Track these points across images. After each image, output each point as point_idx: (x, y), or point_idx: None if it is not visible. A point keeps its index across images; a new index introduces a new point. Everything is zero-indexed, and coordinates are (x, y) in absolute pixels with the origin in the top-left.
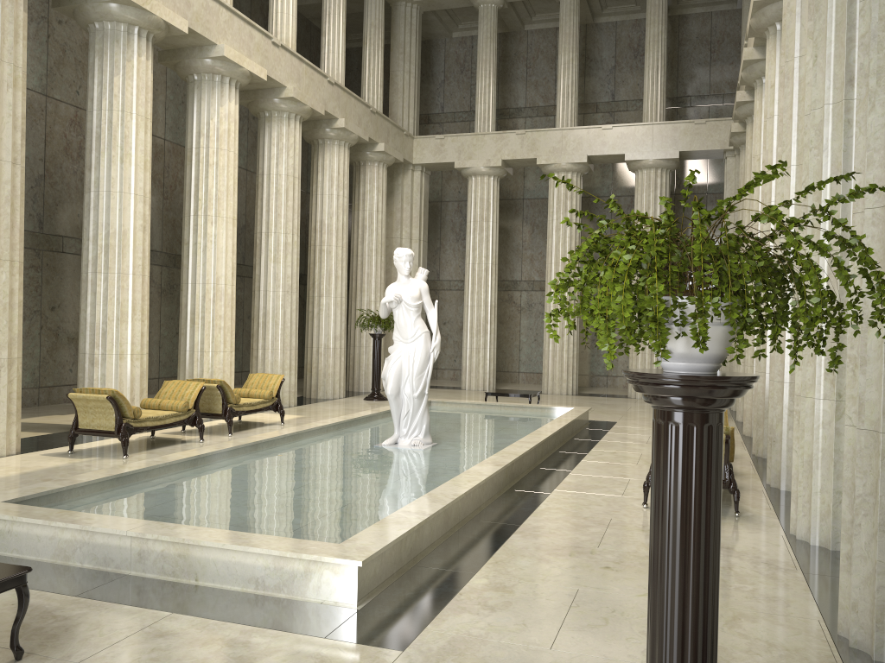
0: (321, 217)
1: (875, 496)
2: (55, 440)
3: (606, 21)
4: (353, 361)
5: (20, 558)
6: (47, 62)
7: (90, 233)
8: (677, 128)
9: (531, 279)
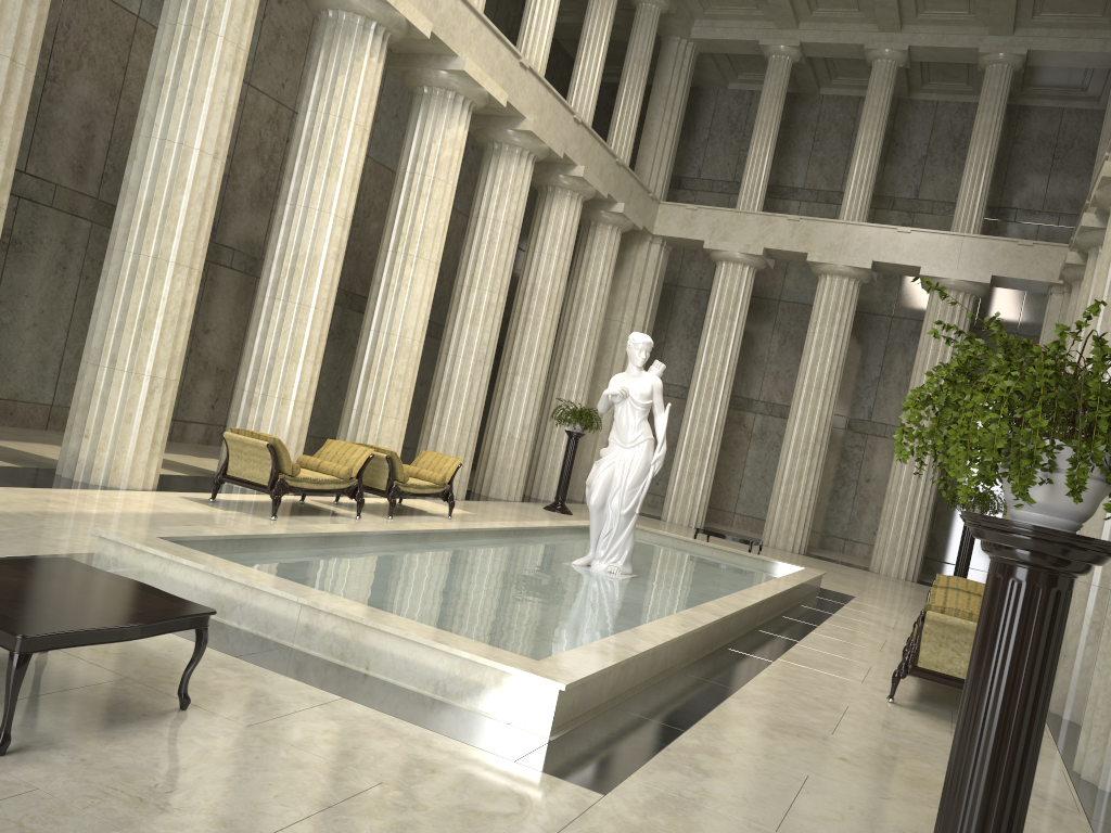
0: (533, 279)
1: None
2: (193, 484)
3: (925, 98)
4: (536, 459)
5: None
6: (257, 46)
7: (276, 251)
8: (994, 245)
9: (772, 401)
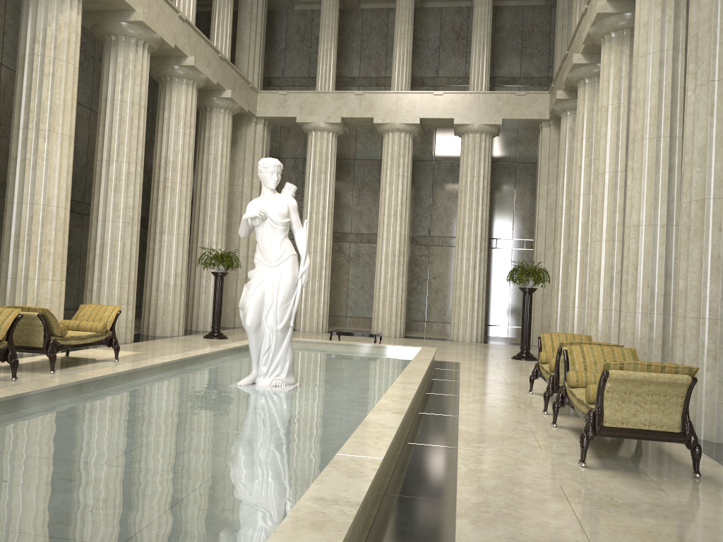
0: (166, 153)
1: None
2: None
3: (433, 6)
4: (192, 300)
5: None
6: None
7: None
8: (500, 97)
9: (360, 232)
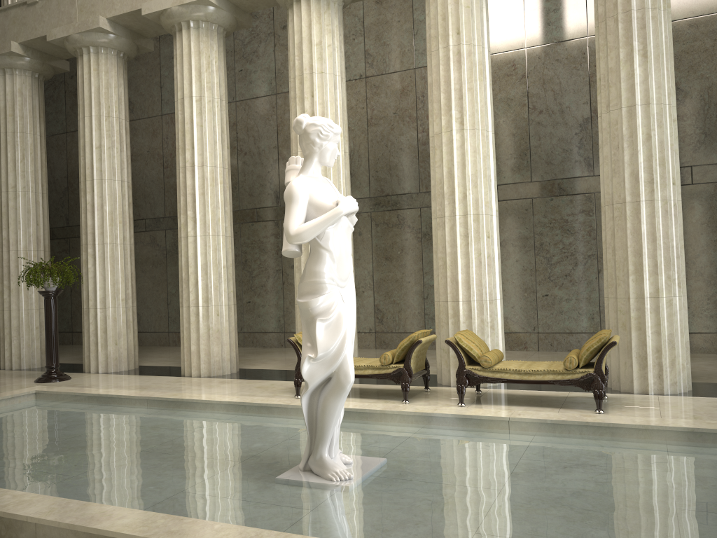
0: None
1: None
2: None
3: None
4: None
5: None
6: None
7: None
8: None
9: None
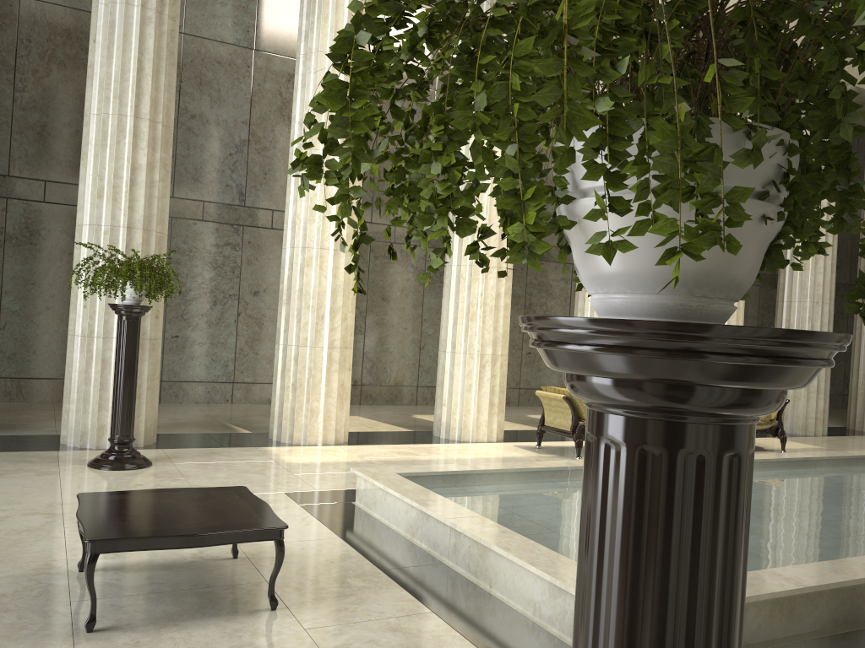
0: None
1: None
2: None
3: None
4: None
5: (387, 525)
6: None
7: None
8: None
9: None
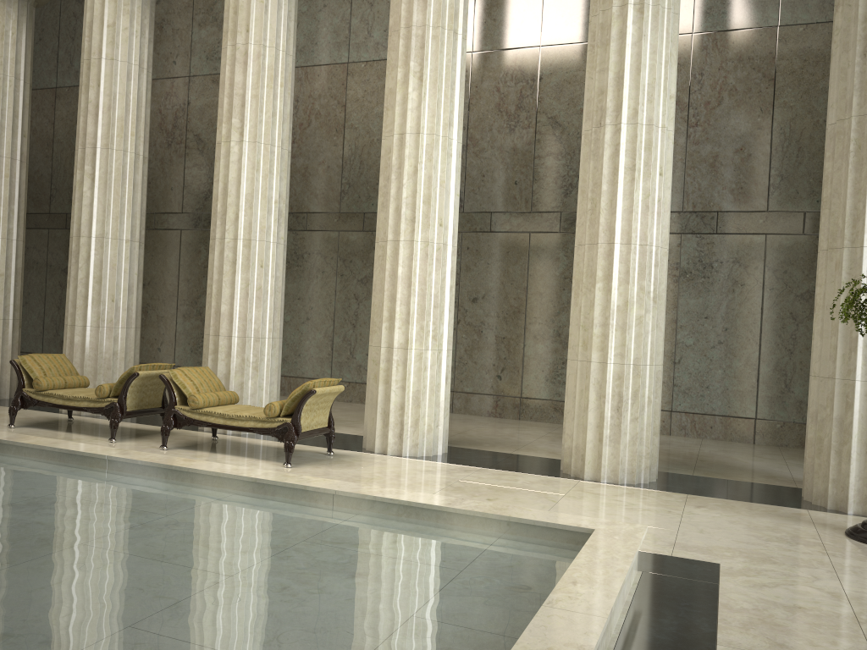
0: None
1: (634, 399)
2: None
3: None
4: None
5: None
6: None
7: None
8: None
9: None
